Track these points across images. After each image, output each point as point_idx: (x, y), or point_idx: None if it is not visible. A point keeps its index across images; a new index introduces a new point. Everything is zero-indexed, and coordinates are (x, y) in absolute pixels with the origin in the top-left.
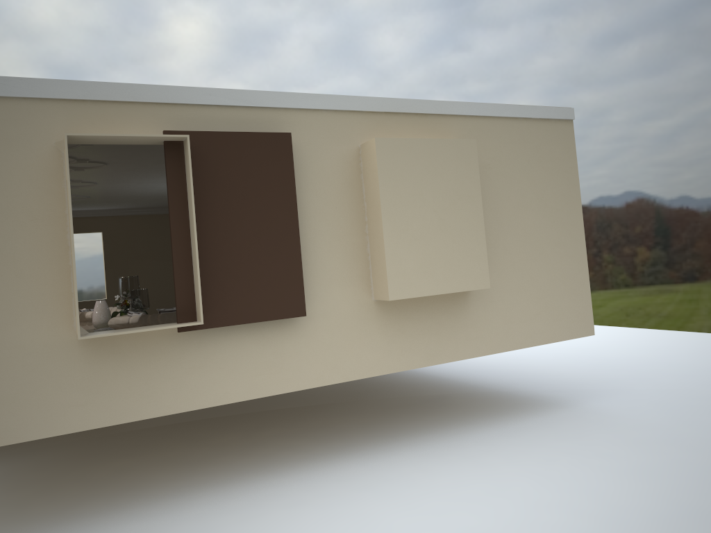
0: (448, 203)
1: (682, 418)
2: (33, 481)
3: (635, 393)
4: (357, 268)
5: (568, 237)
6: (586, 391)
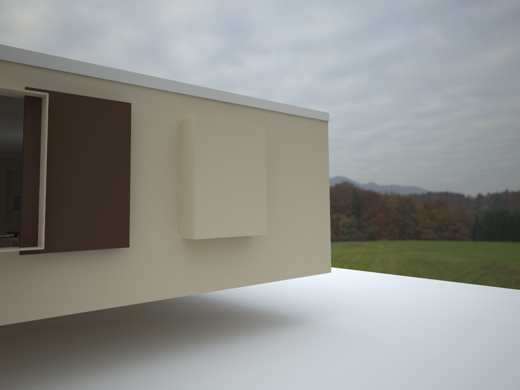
0: (243, 170)
1: (385, 332)
2: None
3: (353, 314)
4: (172, 213)
5: (319, 202)
6: (320, 312)
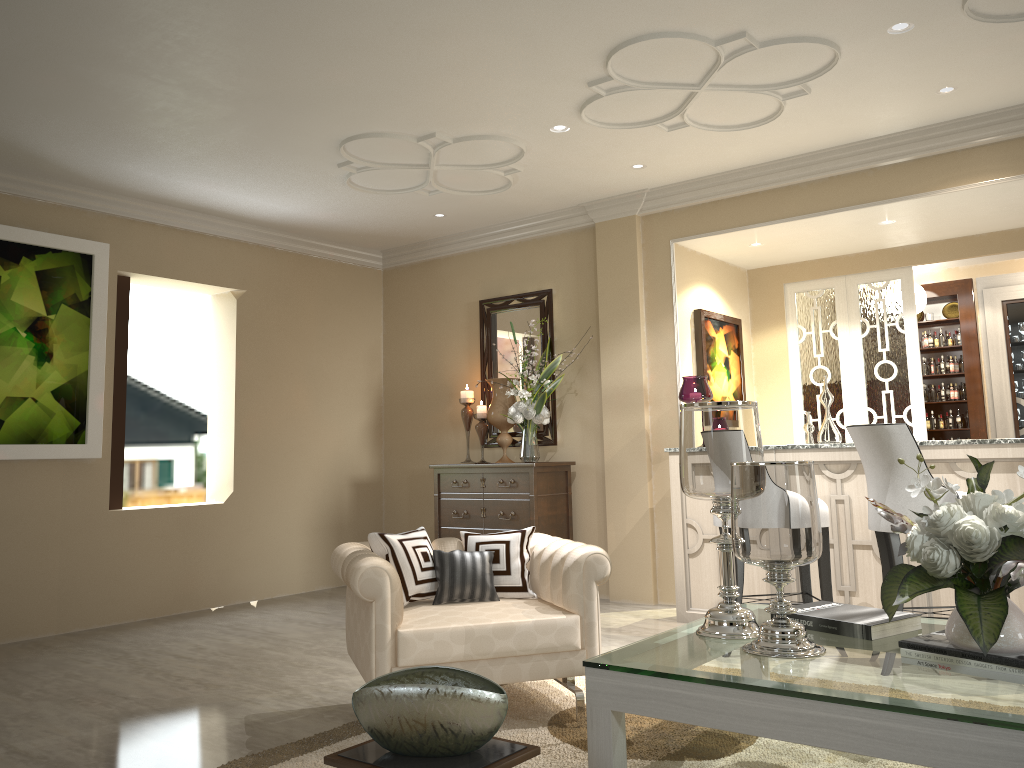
0: None
1: None
2: None
3: None
4: None
5: None
6: None
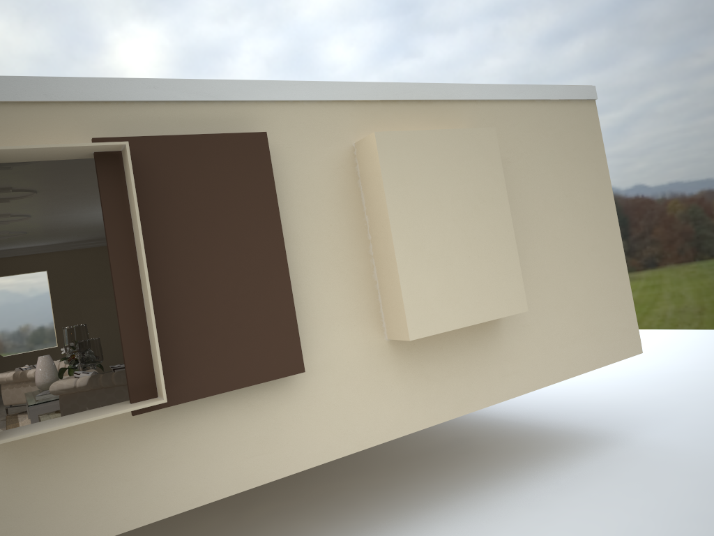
0: (470, 209)
1: None
2: None
3: (691, 417)
4: (364, 301)
5: (603, 238)
6: (631, 418)
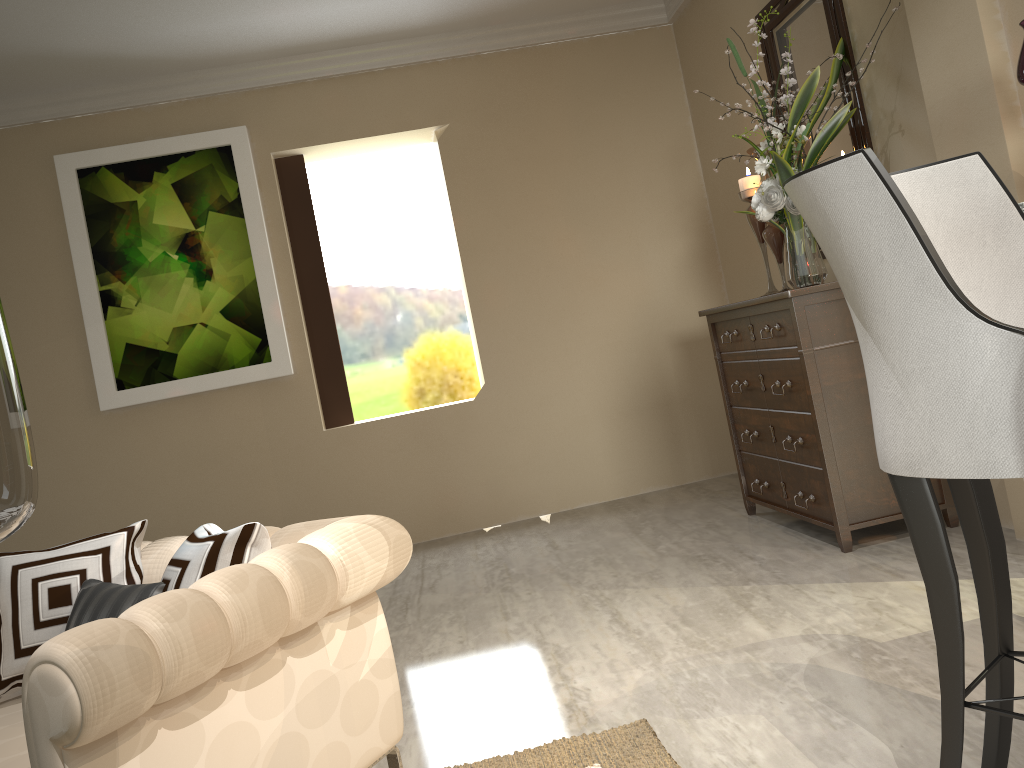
0: None
1: None
2: None
3: None
4: None
5: None
6: None
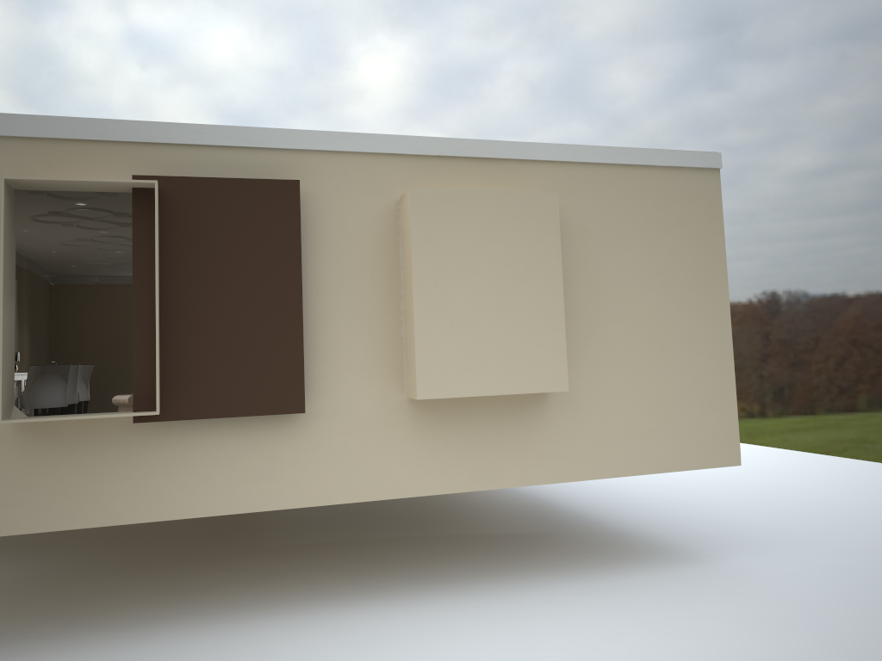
0: (512, 275)
1: (849, 594)
2: (8, 591)
3: (806, 553)
4: (386, 356)
5: (704, 327)
6: (739, 544)
